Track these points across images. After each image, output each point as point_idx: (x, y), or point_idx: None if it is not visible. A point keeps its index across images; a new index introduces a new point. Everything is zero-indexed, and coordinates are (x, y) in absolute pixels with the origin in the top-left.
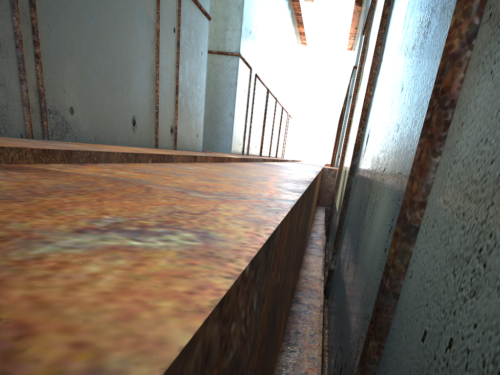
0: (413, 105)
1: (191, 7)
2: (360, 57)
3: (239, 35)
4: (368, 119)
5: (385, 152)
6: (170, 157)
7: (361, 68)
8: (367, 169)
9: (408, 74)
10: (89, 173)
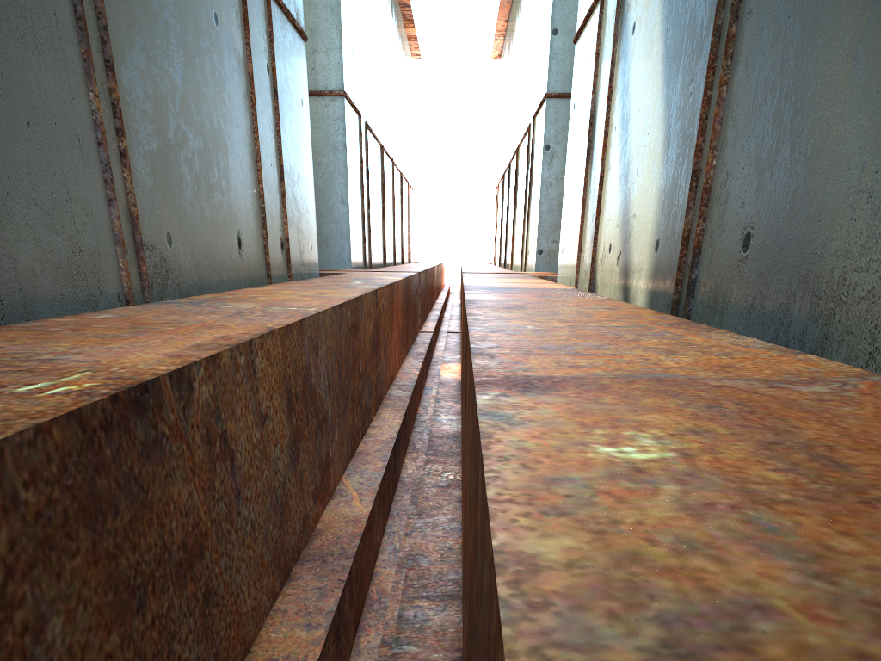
0: None
1: (282, 24)
2: (593, 86)
3: (339, 59)
4: (726, 207)
5: None
6: (361, 300)
7: (609, 107)
8: (785, 292)
9: None
10: (579, 372)
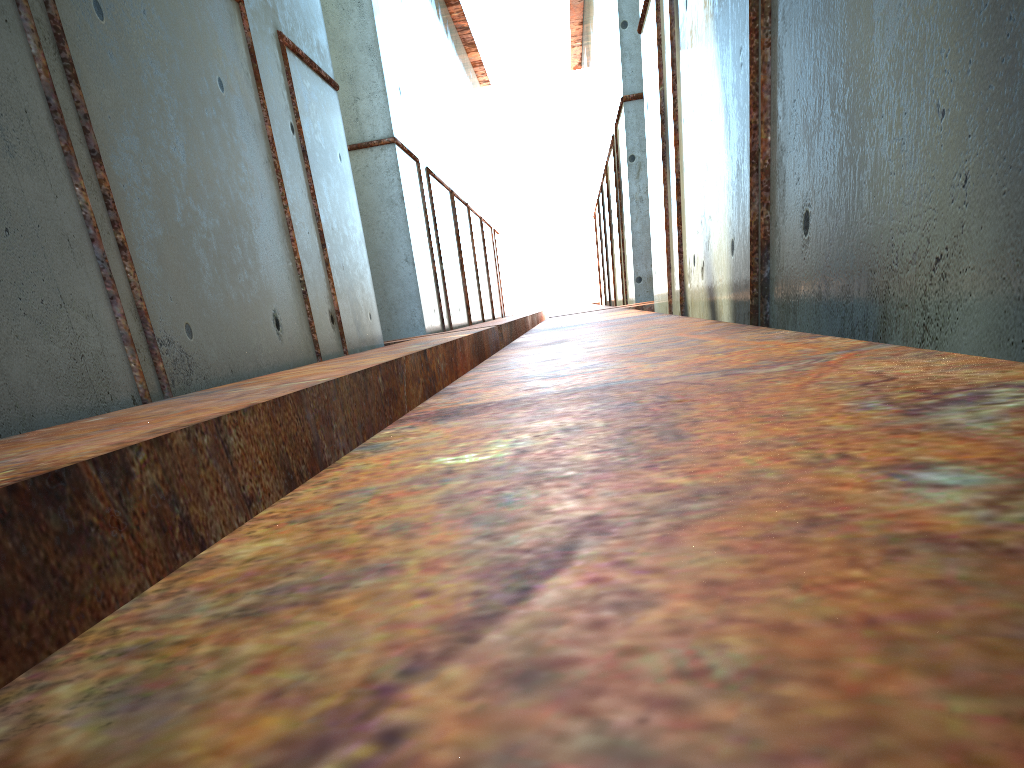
0: (1015, 133)
1: (305, 76)
2: (659, 78)
3: (384, 103)
4: (785, 187)
5: (925, 228)
6: (399, 363)
7: (675, 98)
8: (845, 272)
9: (960, 86)
10: (527, 394)
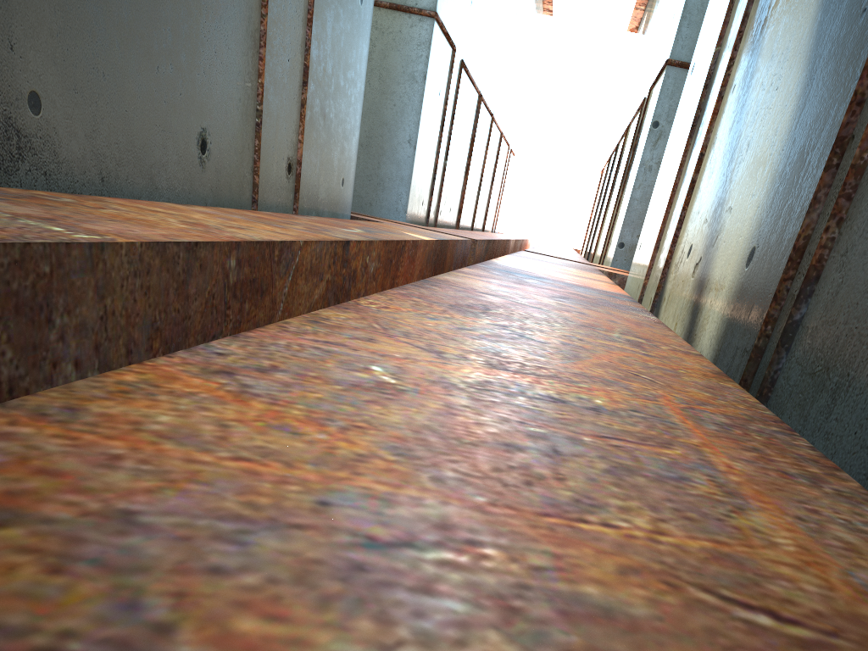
0: None
1: None
2: (719, 36)
3: None
4: None
5: None
6: (287, 248)
7: (732, 59)
8: None
9: None
10: None
